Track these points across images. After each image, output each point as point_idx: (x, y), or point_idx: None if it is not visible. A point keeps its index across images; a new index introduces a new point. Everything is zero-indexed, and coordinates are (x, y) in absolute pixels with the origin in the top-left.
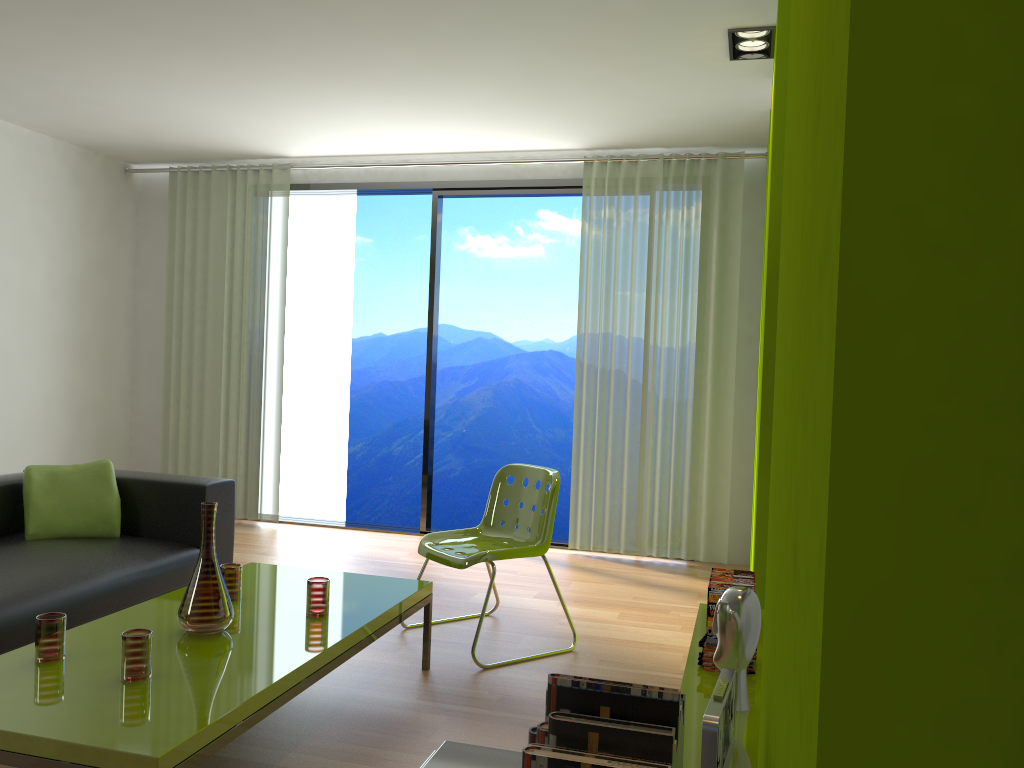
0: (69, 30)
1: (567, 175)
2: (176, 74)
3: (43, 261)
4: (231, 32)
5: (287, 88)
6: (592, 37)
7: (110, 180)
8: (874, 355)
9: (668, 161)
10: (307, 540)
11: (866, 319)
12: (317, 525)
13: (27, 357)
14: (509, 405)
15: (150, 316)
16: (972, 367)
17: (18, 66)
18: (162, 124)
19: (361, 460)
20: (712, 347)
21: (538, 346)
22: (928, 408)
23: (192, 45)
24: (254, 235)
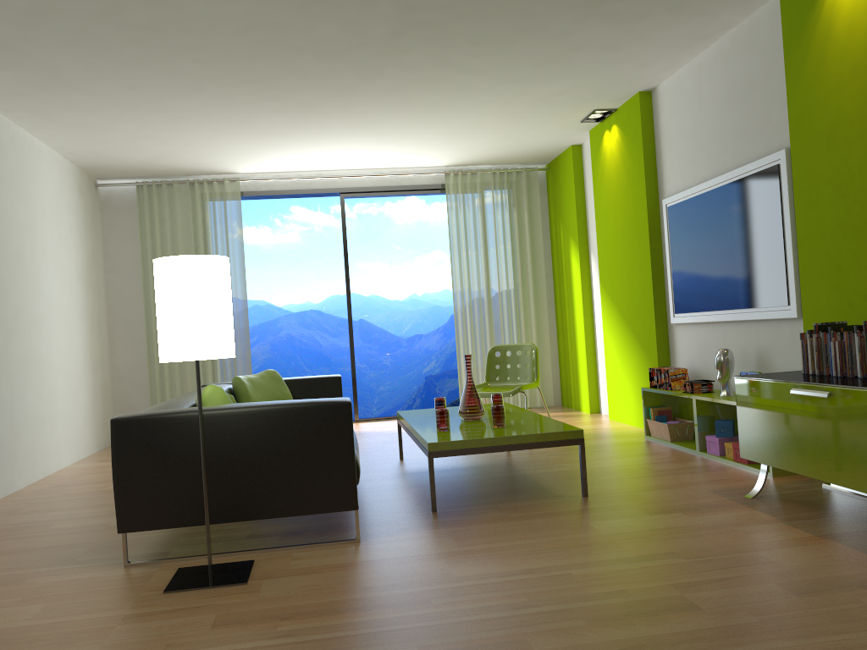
0: (230, 99)
1: (430, 182)
2: (254, 123)
3: (74, 254)
4: (334, 103)
5: (314, 132)
6: (527, 111)
7: (91, 192)
8: None
9: (493, 173)
10: None
11: None
12: None
13: (74, 327)
14: (284, 354)
15: (122, 294)
16: None
17: (148, 117)
18: (182, 152)
19: None
20: (532, 280)
21: (301, 307)
22: None
23: (296, 109)
24: (212, 229)
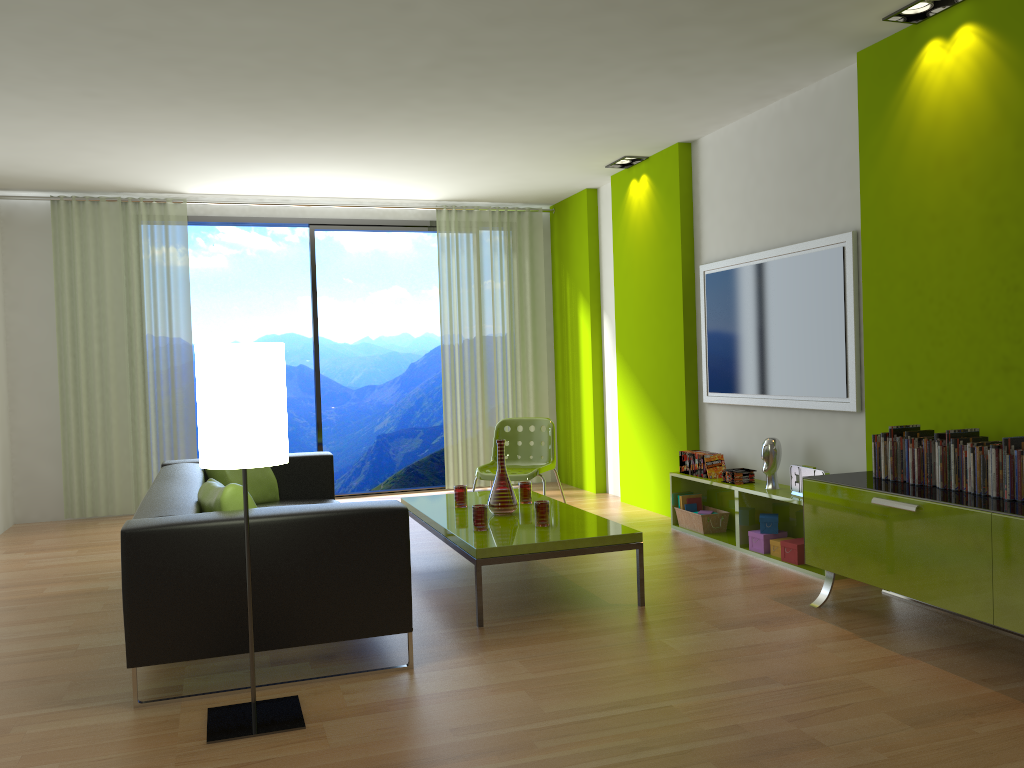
0: (210, 116)
1: (418, 217)
2: (228, 143)
3: None
4: (334, 129)
5: (298, 157)
6: (552, 152)
7: None
8: None
9: (492, 211)
10: None
11: None
12: None
13: None
14: None
15: (27, 336)
16: None
17: (96, 127)
18: (123, 167)
19: None
20: (531, 338)
21: None
22: None
23: (287, 132)
24: (149, 260)
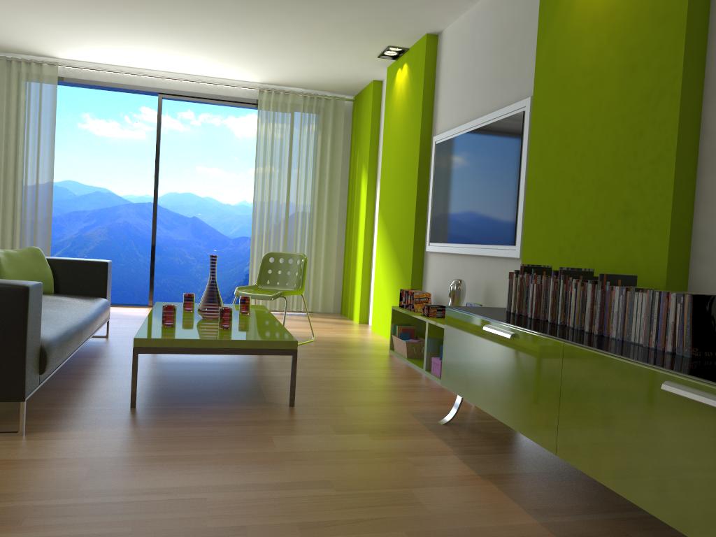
0: None
1: (245, 96)
2: (54, 4)
3: None
4: None
5: (120, 24)
6: (326, 36)
7: None
8: (678, 172)
9: (305, 96)
10: None
11: (677, 168)
12: None
13: None
14: (119, 239)
15: None
16: (687, 174)
17: None
18: None
19: None
20: (327, 199)
21: (141, 199)
22: (682, 179)
23: None
24: (26, 108)
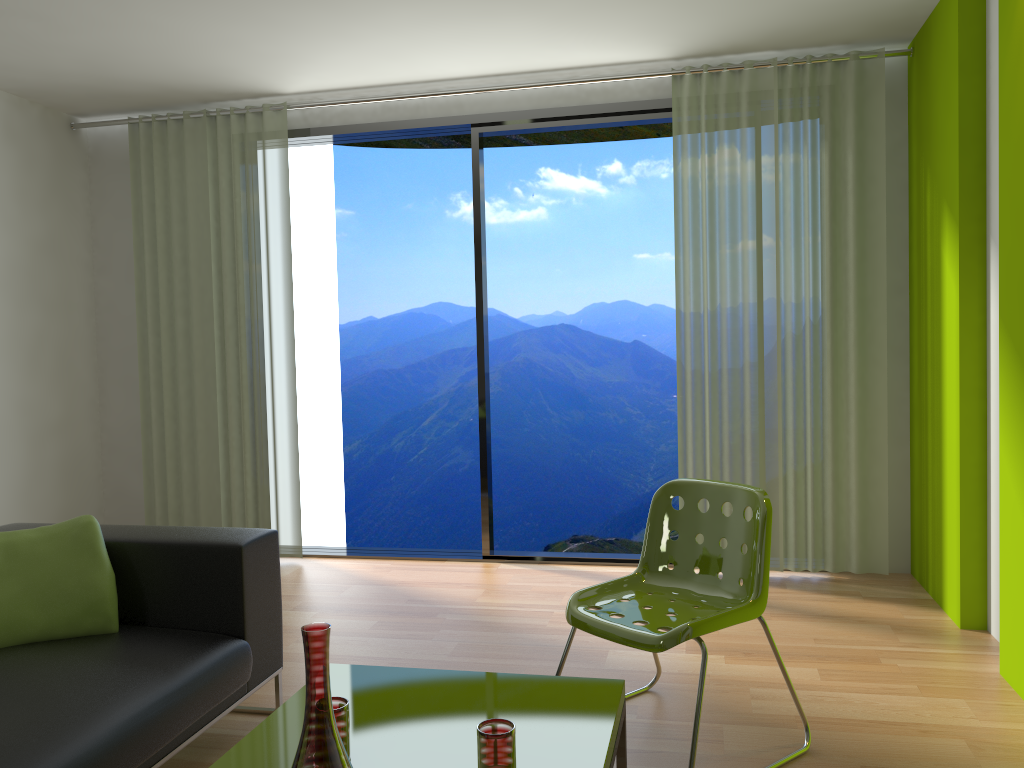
0: None
1: (646, 96)
2: None
3: None
4: None
5: None
6: None
7: (52, 138)
8: None
9: (781, 68)
10: (347, 581)
11: None
12: (350, 557)
13: None
14: (519, 388)
15: (116, 309)
16: None
17: None
18: (120, 49)
19: (359, 460)
20: (854, 302)
21: (548, 320)
22: None
23: None
24: (244, 197)
